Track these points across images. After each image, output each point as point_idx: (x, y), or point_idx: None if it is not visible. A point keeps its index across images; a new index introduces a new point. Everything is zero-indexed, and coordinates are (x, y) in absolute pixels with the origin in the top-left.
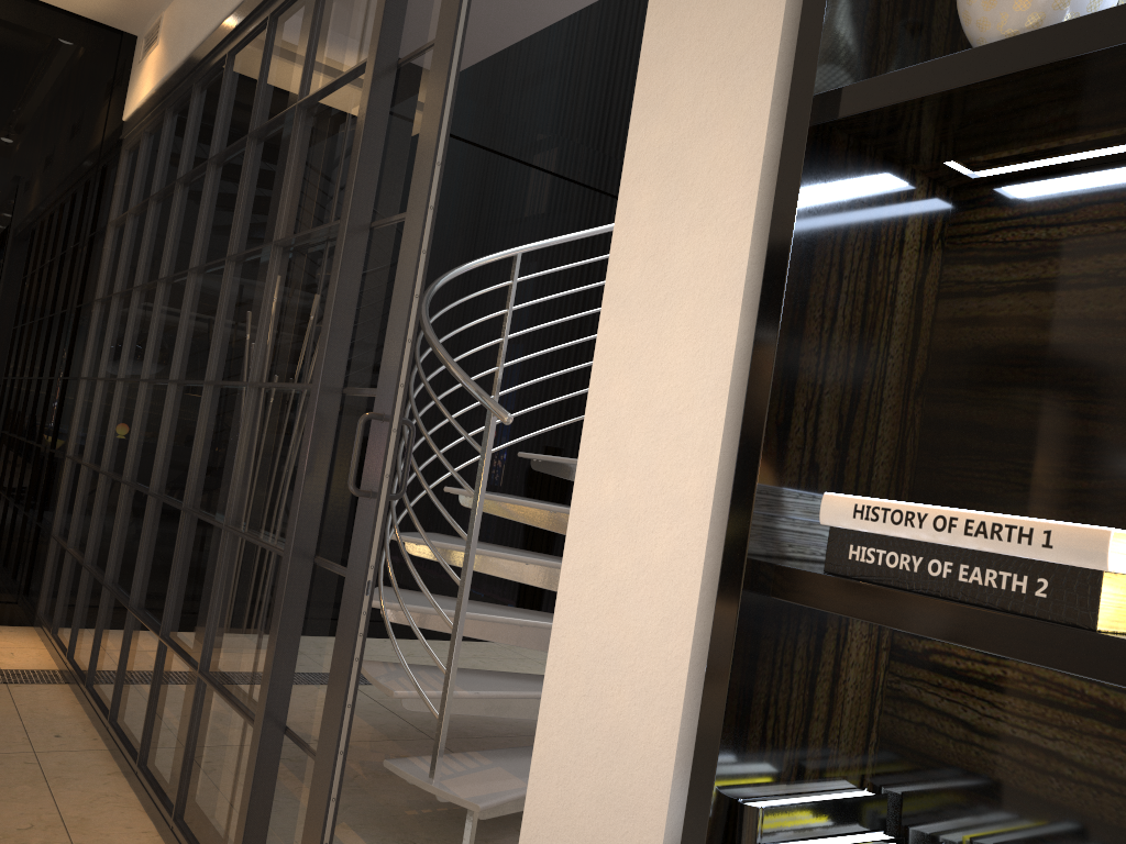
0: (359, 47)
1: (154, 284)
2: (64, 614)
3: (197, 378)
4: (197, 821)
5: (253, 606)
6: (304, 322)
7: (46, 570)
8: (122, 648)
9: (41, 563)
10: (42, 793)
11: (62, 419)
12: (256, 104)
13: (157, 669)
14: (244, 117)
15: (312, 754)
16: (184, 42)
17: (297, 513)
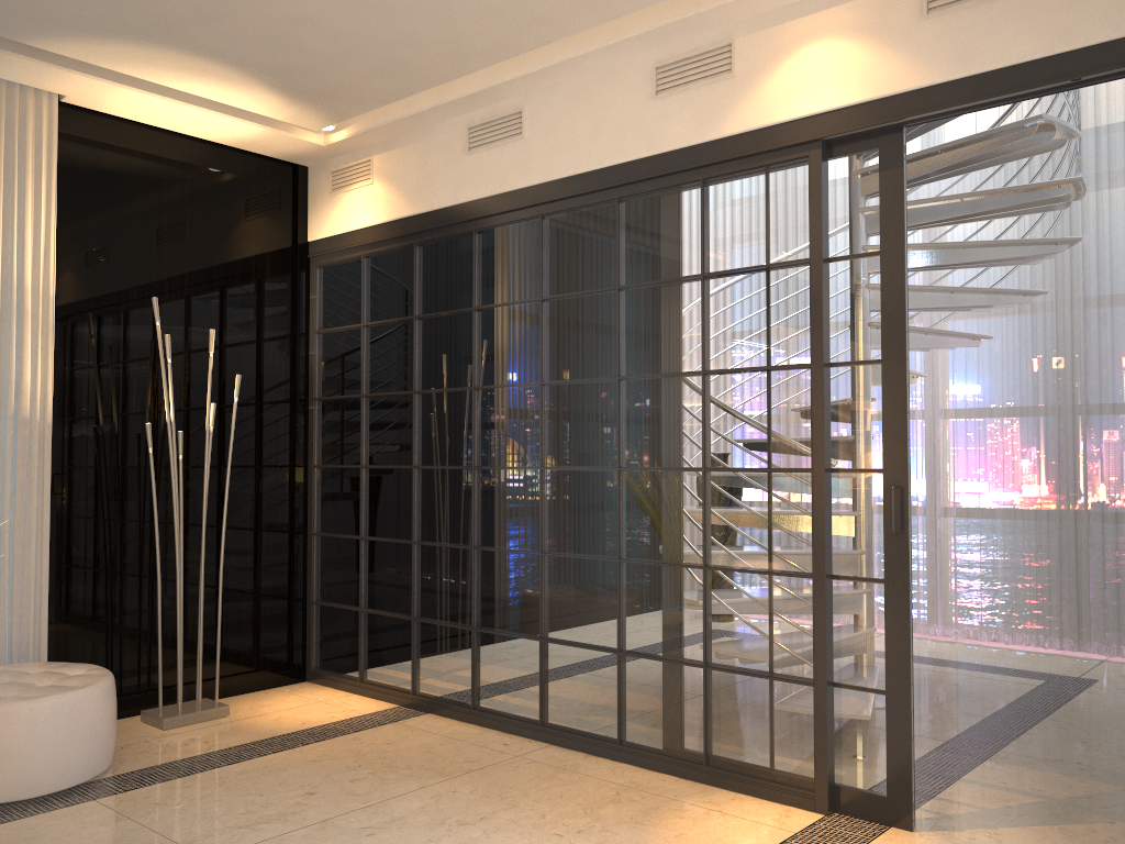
0: (785, 247)
1: (459, 390)
2: (379, 663)
3: (593, 465)
4: (741, 759)
5: (772, 614)
6: (774, 428)
7: (312, 632)
8: (541, 671)
9: (304, 627)
10: (579, 775)
11: (301, 503)
12: (619, 264)
13: (620, 675)
14: (595, 270)
15: (877, 691)
16: (441, 192)
17: (824, 551)
